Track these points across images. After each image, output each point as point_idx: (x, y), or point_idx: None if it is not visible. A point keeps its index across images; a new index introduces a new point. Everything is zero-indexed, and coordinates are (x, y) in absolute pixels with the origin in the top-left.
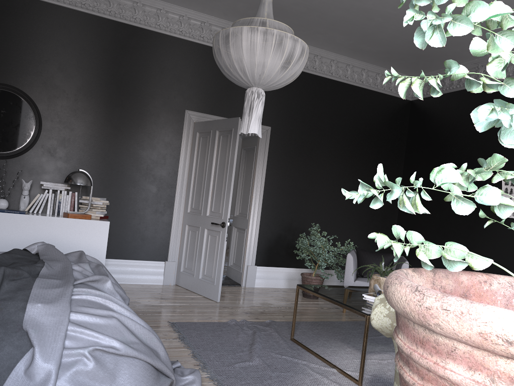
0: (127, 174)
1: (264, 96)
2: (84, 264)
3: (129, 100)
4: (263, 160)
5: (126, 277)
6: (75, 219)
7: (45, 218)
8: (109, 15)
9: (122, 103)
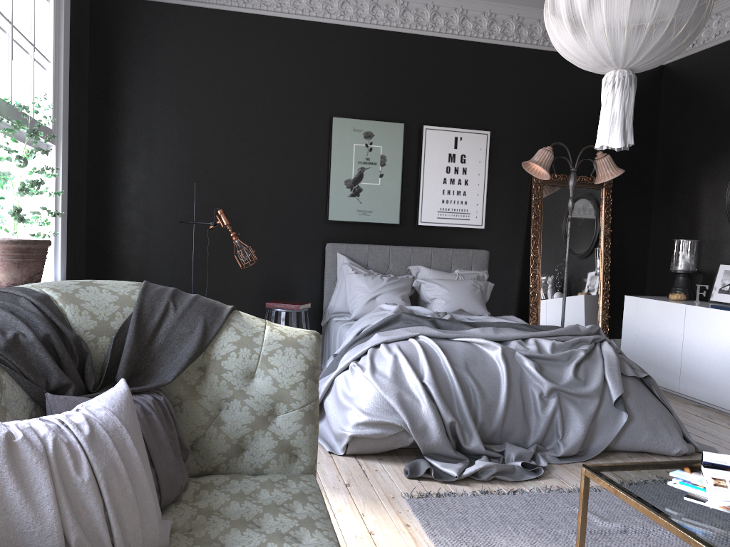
0: None
1: (619, 79)
2: (546, 341)
3: None
4: None
5: None
6: None
7: None
8: None
9: None
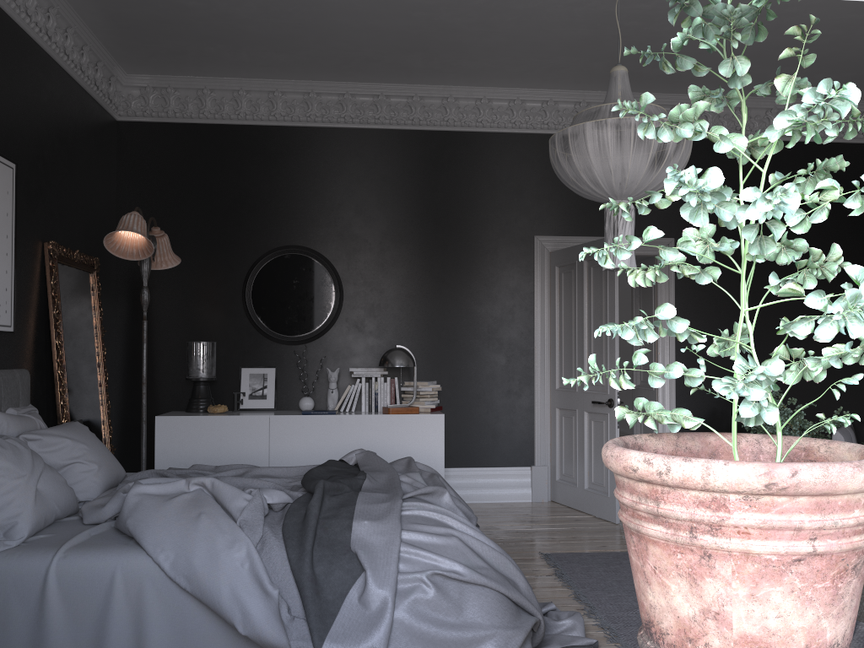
0: (461, 343)
1: (633, 210)
2: (414, 474)
3: (452, 237)
4: (668, 292)
5: (477, 493)
6: (398, 415)
7: (361, 417)
8: (411, 125)
9: (442, 243)
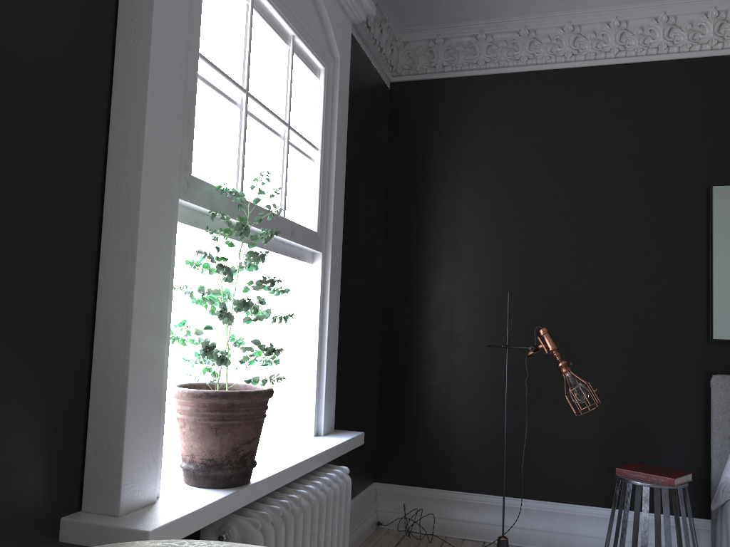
0: None
1: None
2: None
3: None
4: None
5: None
6: None
7: None
8: None
9: None
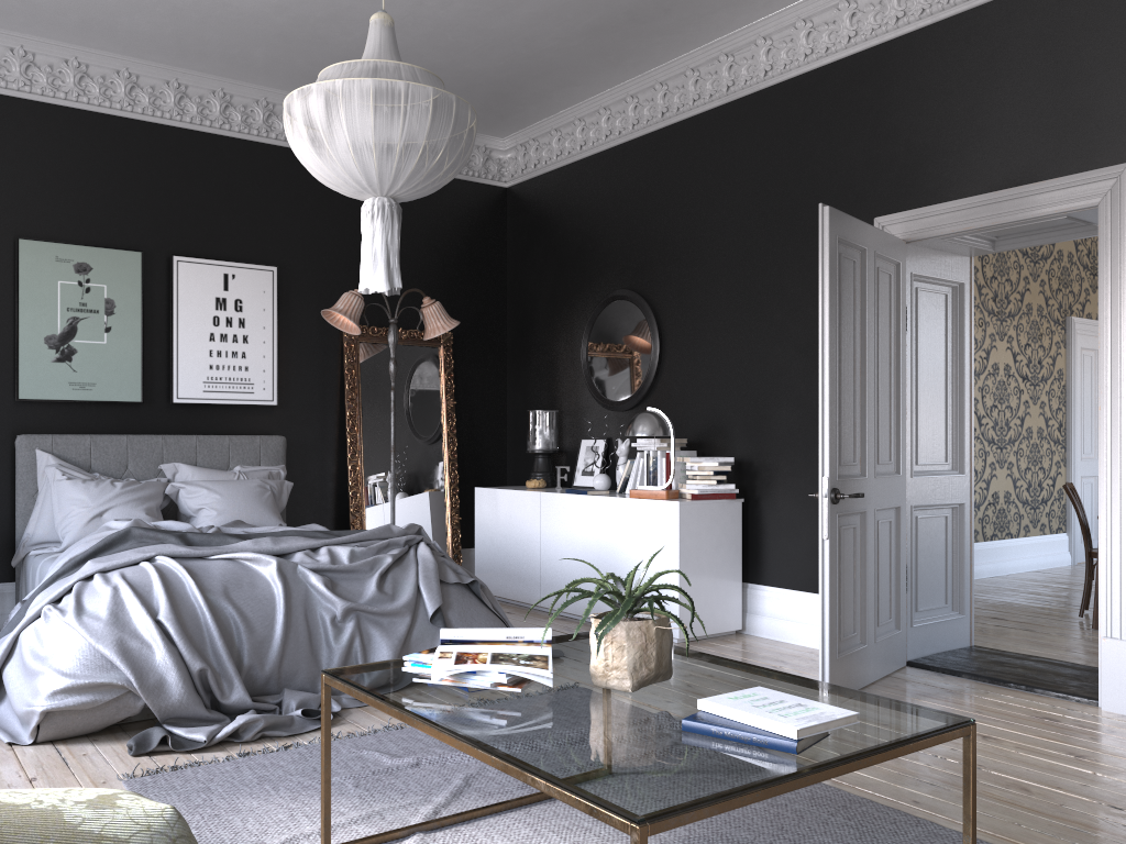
0: (781, 402)
1: (379, 209)
2: (344, 548)
3: (770, 245)
4: (1119, 279)
5: (795, 630)
6: (637, 500)
7: (605, 500)
8: (722, 97)
9: (760, 256)
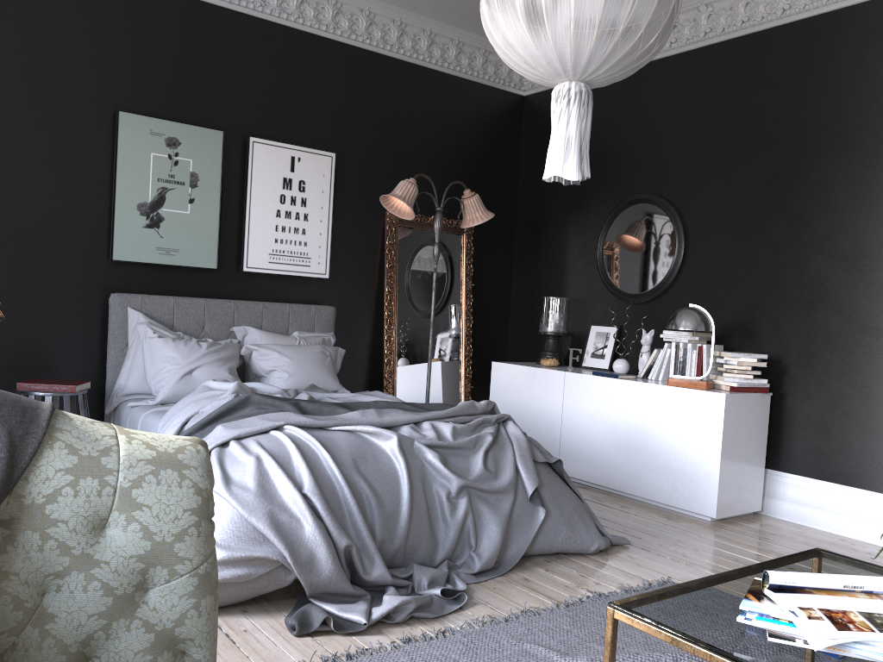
0: (819, 307)
1: (576, 94)
2: (445, 424)
3: (818, 161)
4: None
5: (819, 517)
6: (675, 388)
7: (639, 385)
8: (775, 20)
9: (805, 170)
